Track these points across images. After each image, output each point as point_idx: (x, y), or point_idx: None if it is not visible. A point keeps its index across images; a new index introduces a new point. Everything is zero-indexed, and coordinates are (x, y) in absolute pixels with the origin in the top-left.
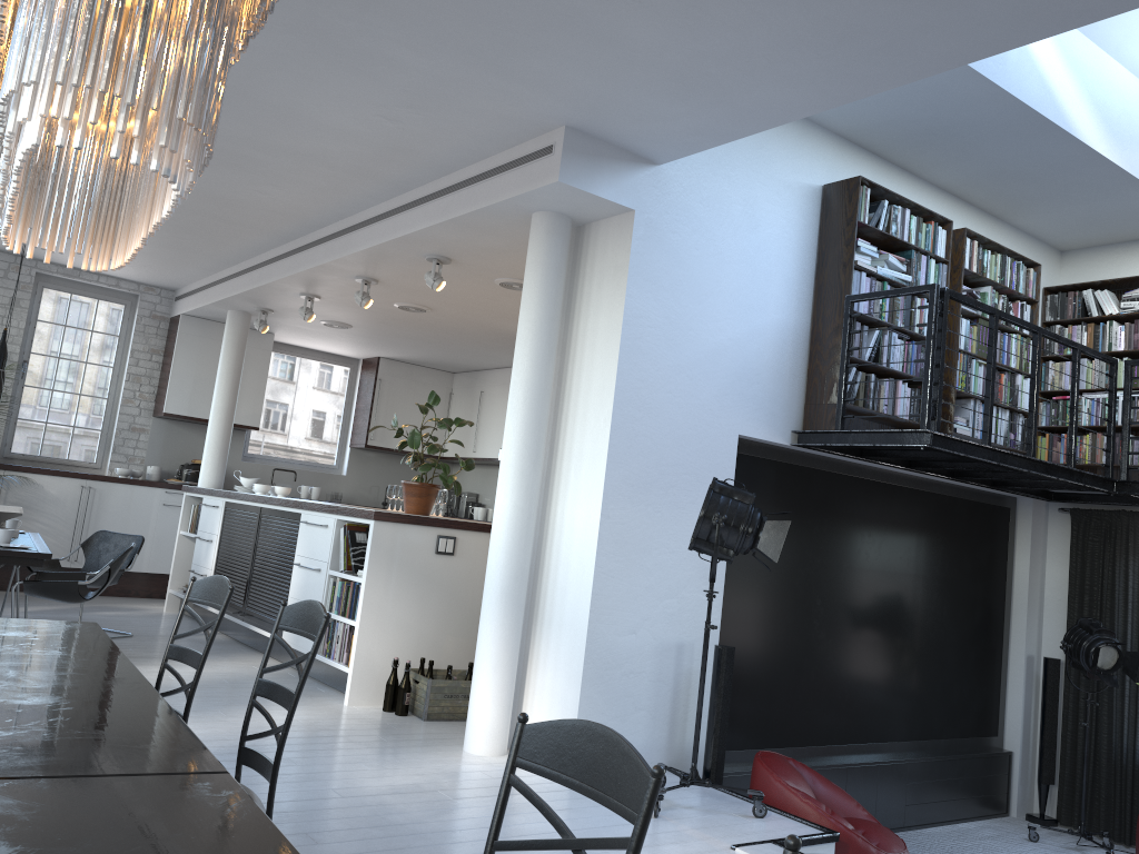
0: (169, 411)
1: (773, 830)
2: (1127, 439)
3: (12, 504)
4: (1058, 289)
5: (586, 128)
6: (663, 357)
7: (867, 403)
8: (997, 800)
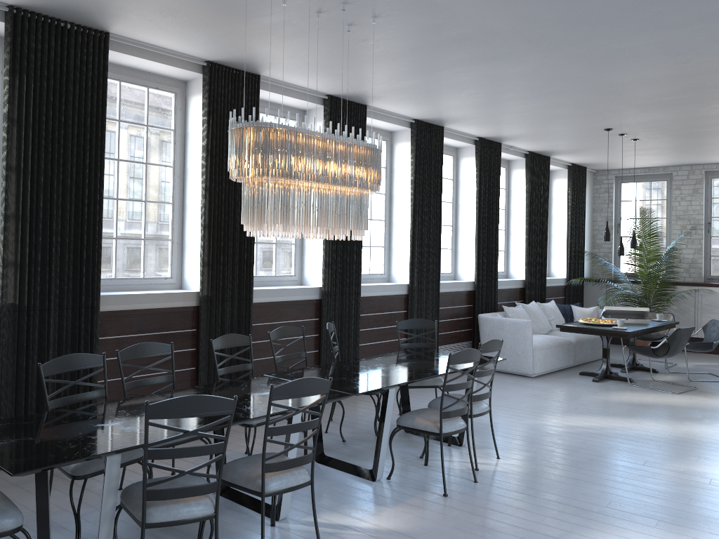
0: None
1: None
2: None
3: (705, 305)
4: None
5: None
6: None
7: None
8: None
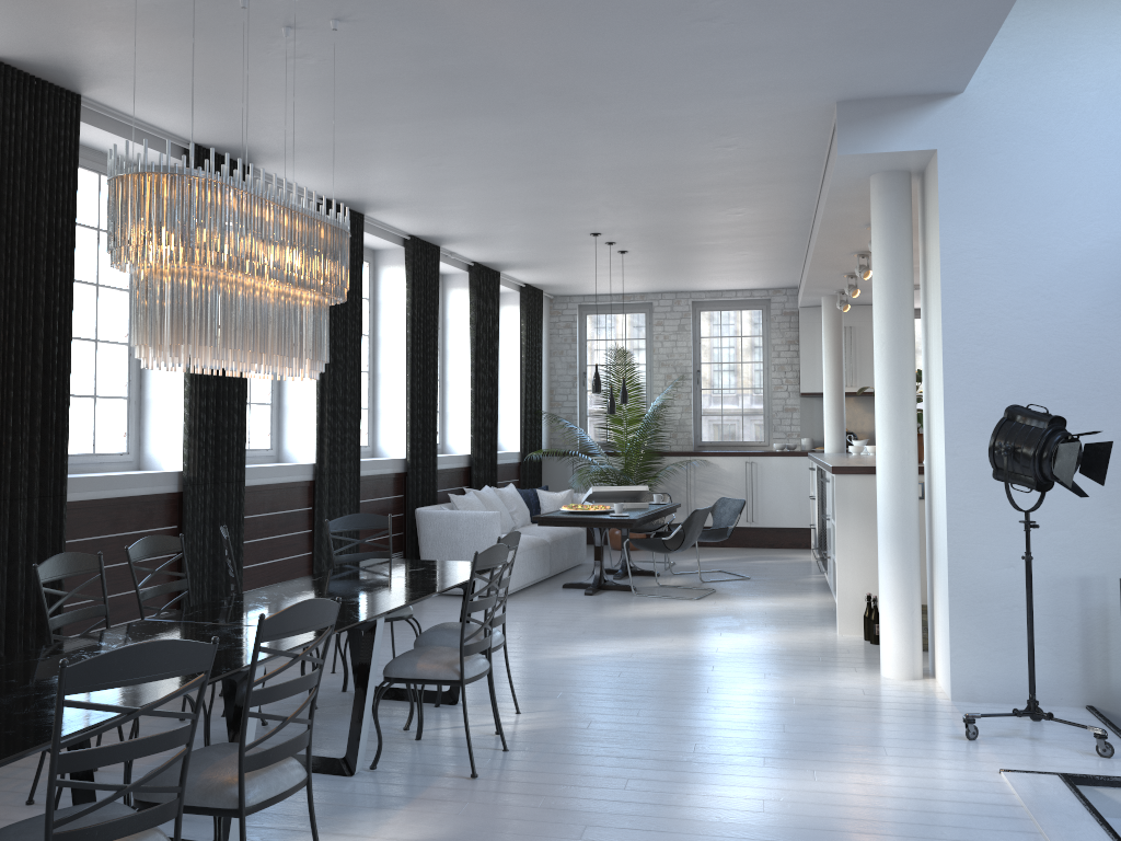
0: (804, 391)
1: (1097, 768)
2: None
3: (699, 481)
4: None
5: (854, 96)
6: (1003, 284)
7: None
8: None
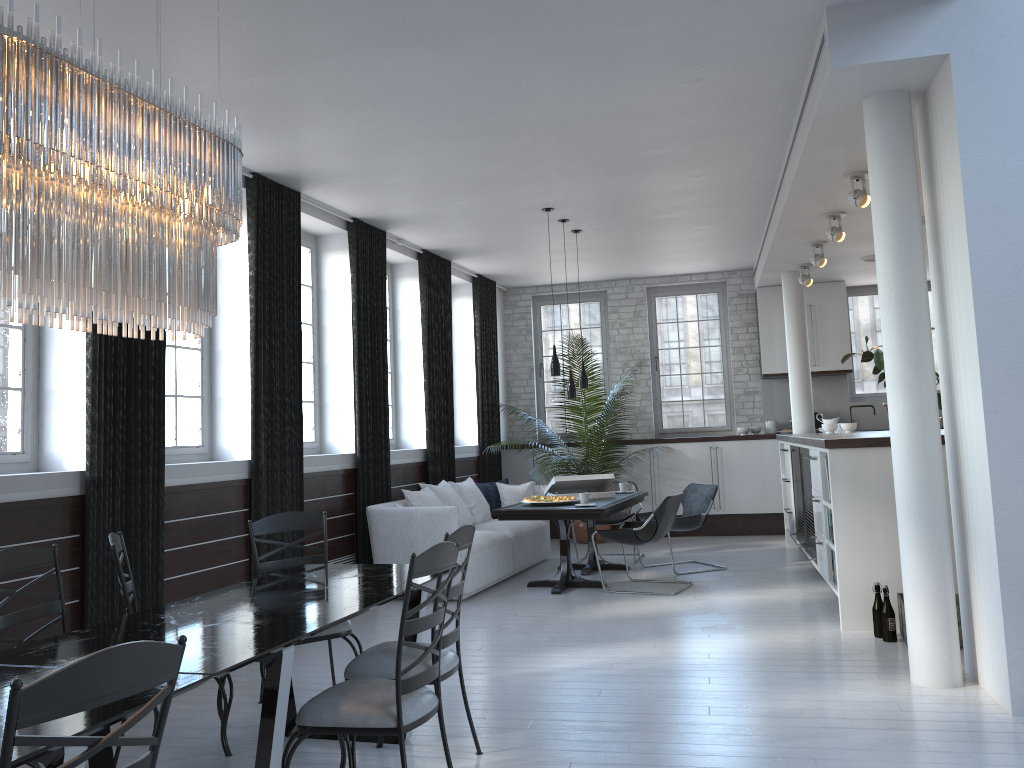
0: (766, 372)
1: None
2: None
3: (663, 469)
4: None
5: None
6: None
7: None
8: None
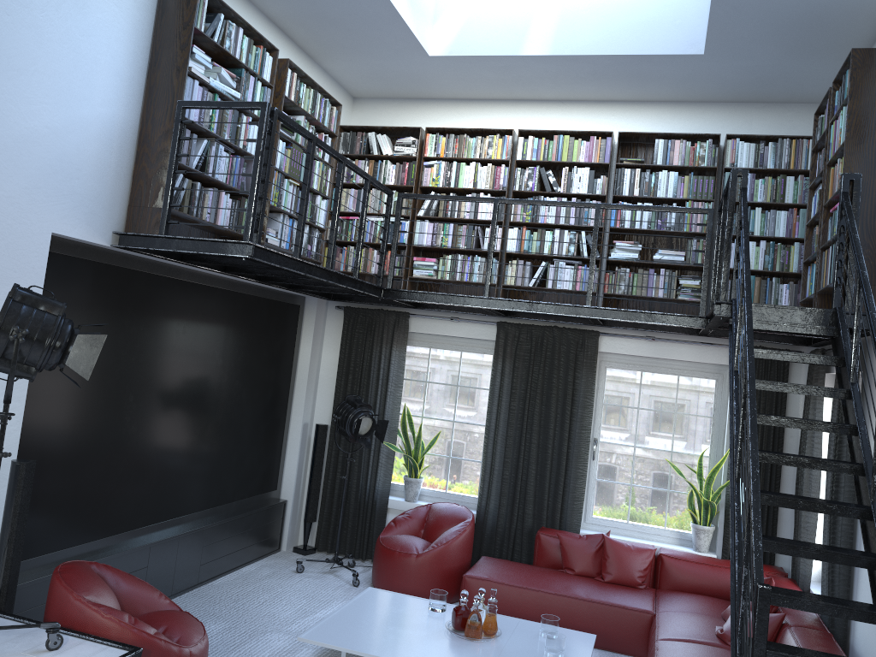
0: None
1: None
2: (394, 256)
3: None
4: (350, 129)
5: None
6: None
7: (192, 210)
8: (273, 540)
